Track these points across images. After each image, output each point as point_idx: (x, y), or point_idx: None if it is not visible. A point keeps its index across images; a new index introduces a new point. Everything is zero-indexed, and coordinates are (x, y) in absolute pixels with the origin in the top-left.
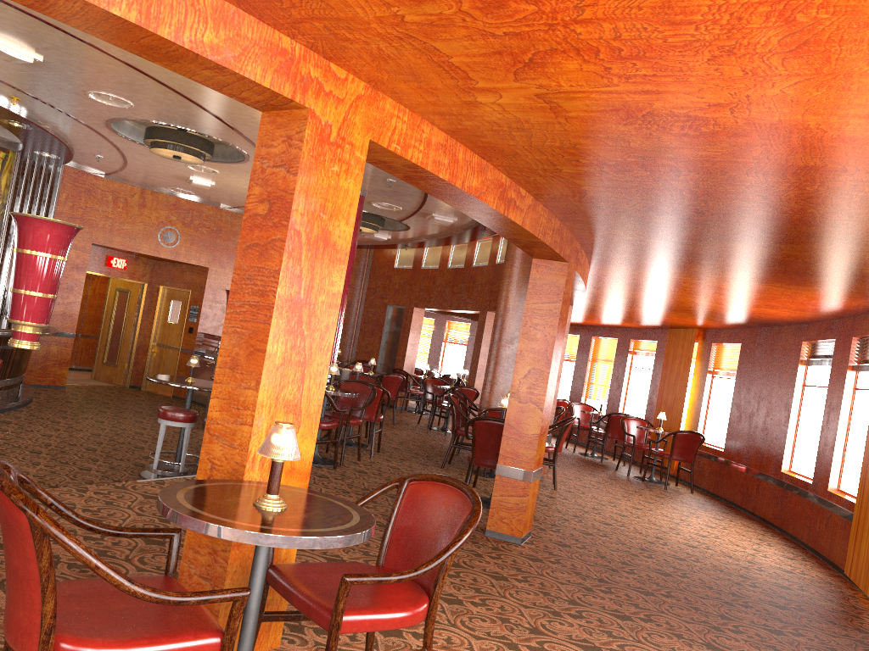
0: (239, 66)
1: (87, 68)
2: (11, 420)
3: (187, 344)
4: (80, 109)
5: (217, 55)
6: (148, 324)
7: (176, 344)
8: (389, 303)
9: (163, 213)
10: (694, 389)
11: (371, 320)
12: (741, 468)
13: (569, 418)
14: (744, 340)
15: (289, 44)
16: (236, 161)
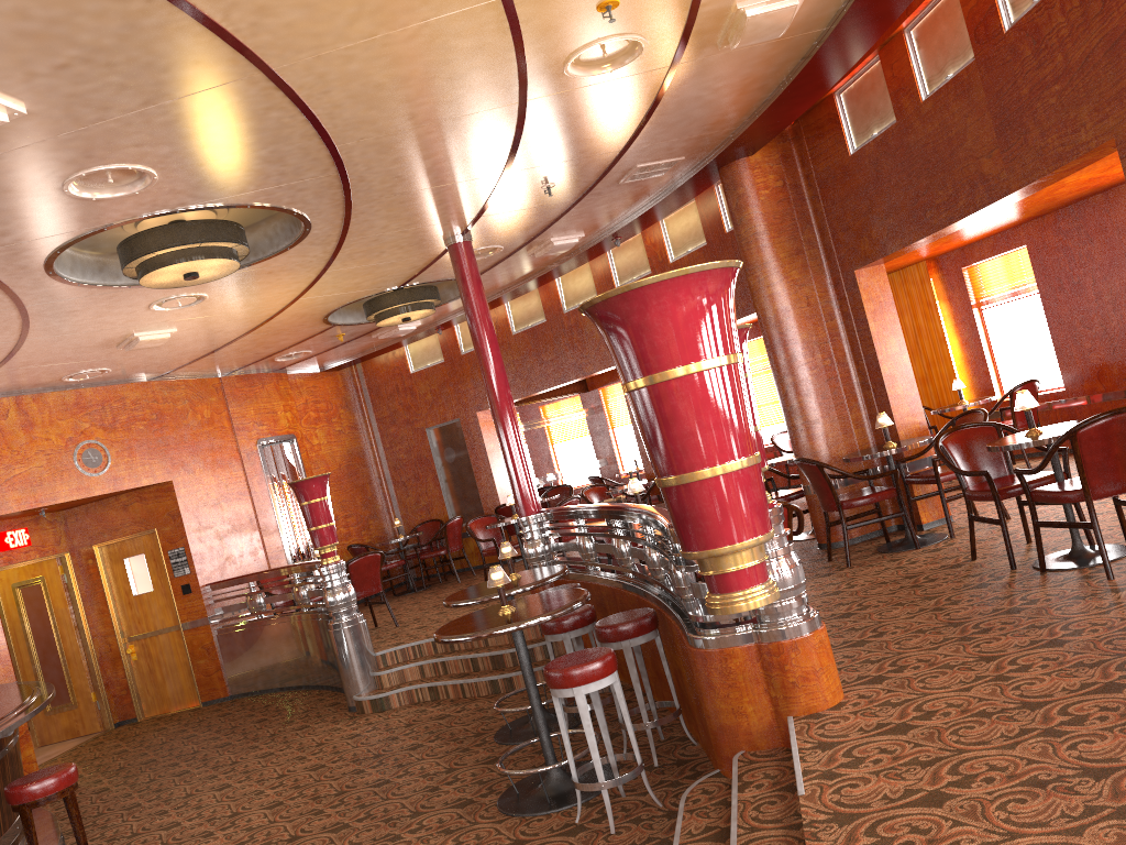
0: None
1: (126, 99)
2: None
3: (191, 613)
4: (11, 239)
5: None
6: (99, 615)
7: (167, 623)
8: (427, 426)
9: (66, 423)
10: (957, 338)
11: (407, 462)
12: (1121, 395)
13: (959, 417)
14: (1031, 238)
15: None
16: (269, 254)
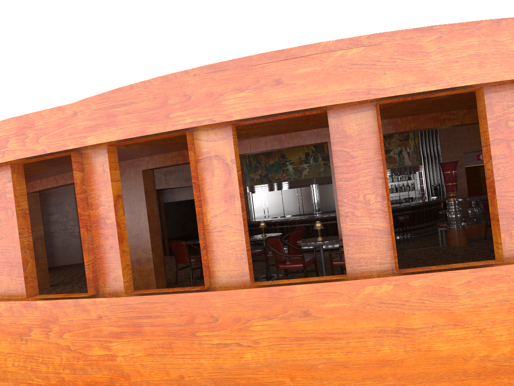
0: (304, 143)
1: None
2: (424, 239)
3: None
4: None
5: (298, 143)
6: None
7: None
8: None
9: None
10: None
11: None
12: None
13: None
14: None
15: (316, 130)
16: None
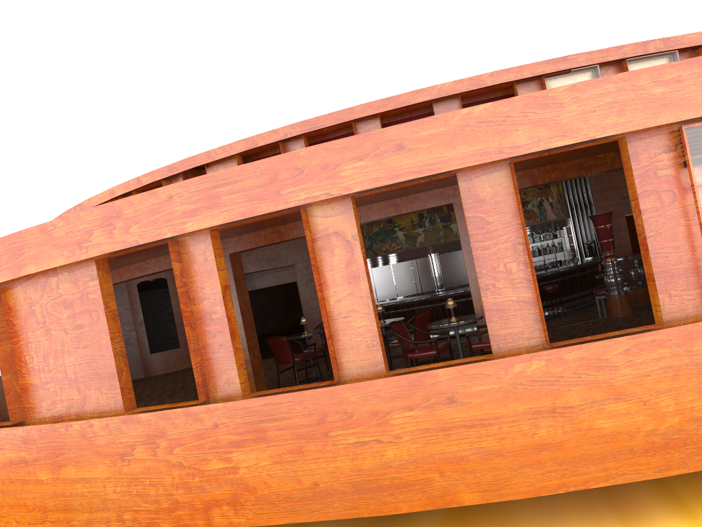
0: (425, 206)
1: None
2: (580, 312)
3: None
4: None
5: (418, 208)
6: None
7: None
8: None
9: None
10: None
11: None
12: None
13: None
14: None
15: (438, 190)
16: None
